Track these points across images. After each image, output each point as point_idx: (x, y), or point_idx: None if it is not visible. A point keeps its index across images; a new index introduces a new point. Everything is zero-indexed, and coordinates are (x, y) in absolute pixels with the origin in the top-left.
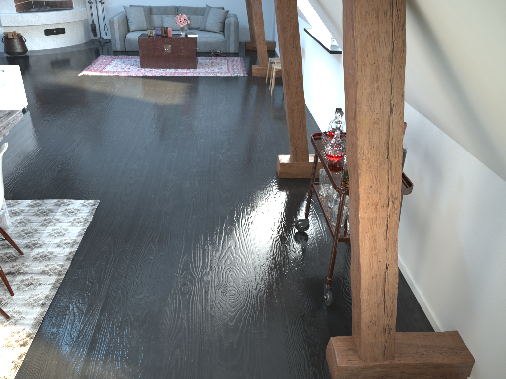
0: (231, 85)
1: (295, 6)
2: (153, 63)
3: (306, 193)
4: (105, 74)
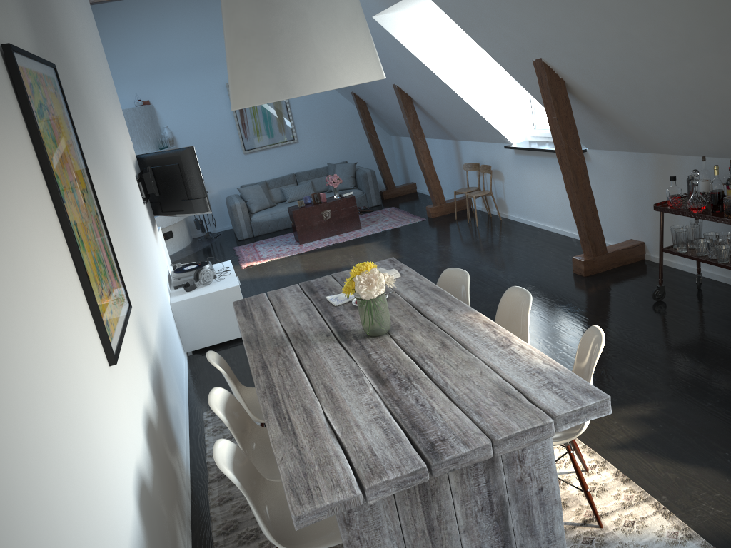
0: (423, 230)
1: (571, 113)
2: (313, 236)
3: (624, 278)
4: (272, 260)
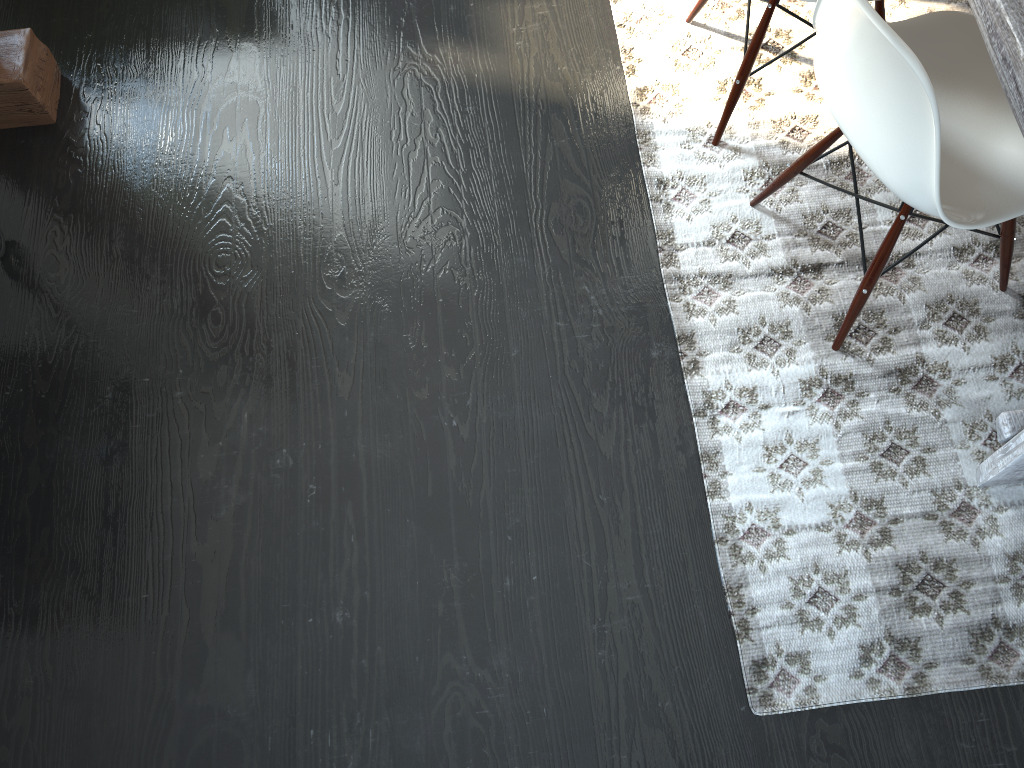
0: None
1: None
2: None
3: None
4: None
